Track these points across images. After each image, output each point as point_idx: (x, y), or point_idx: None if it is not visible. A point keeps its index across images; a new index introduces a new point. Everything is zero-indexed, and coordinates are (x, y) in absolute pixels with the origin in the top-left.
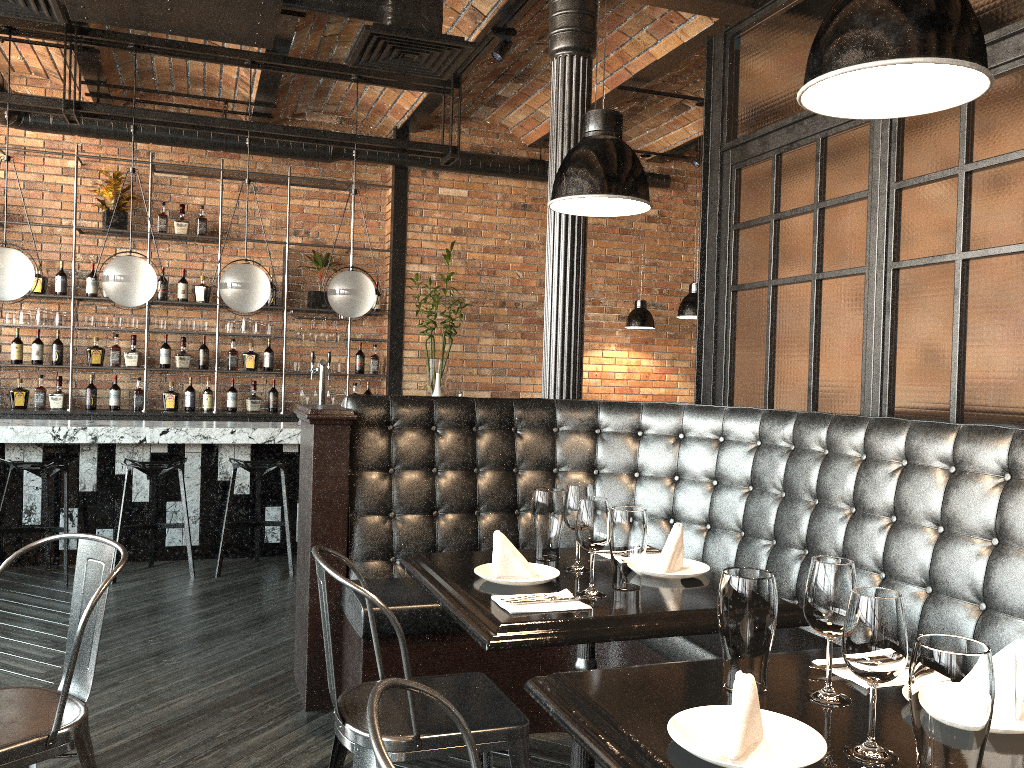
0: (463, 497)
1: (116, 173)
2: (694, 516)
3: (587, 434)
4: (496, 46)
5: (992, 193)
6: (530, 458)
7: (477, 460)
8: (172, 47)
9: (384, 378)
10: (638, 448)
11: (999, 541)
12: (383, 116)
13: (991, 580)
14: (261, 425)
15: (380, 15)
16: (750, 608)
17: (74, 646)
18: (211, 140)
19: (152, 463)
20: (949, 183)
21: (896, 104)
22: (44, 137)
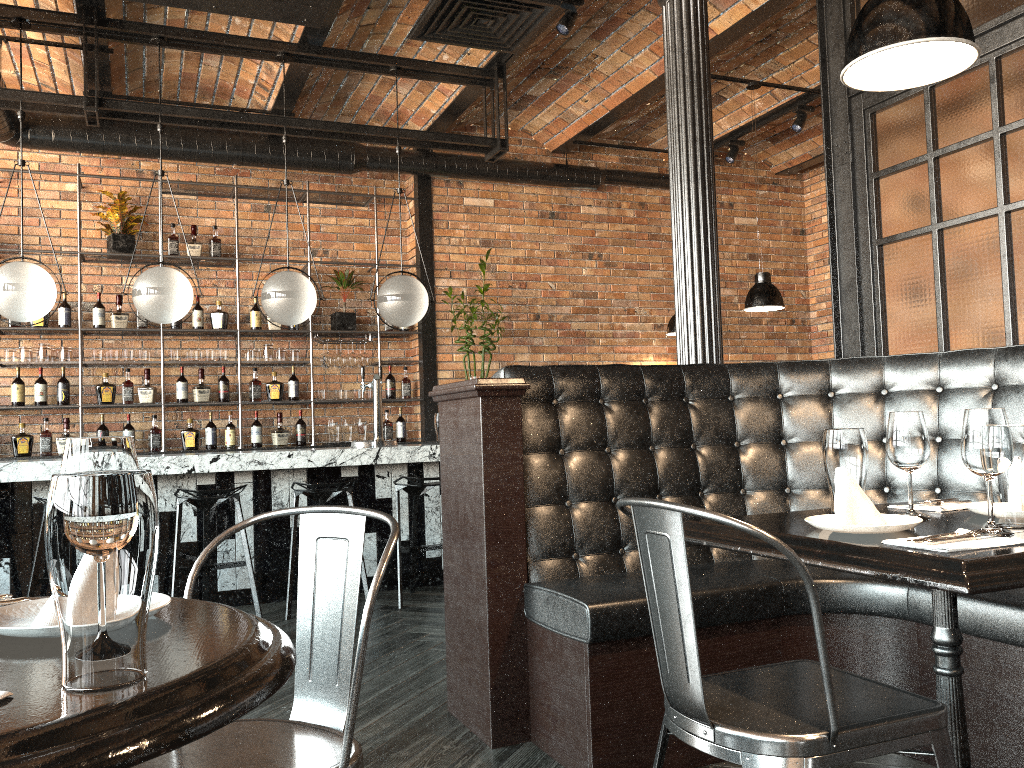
0: (643, 479)
1: (121, 194)
2: (918, 480)
3: (768, 400)
4: (561, 18)
5: None
6: (708, 431)
7: (652, 436)
8: (200, 38)
9: (416, 403)
10: (832, 411)
11: None
12: (403, 124)
13: None
14: (315, 449)
15: None
16: None
17: (361, 642)
18: (226, 152)
19: (210, 492)
20: None
21: None
22: (39, 159)
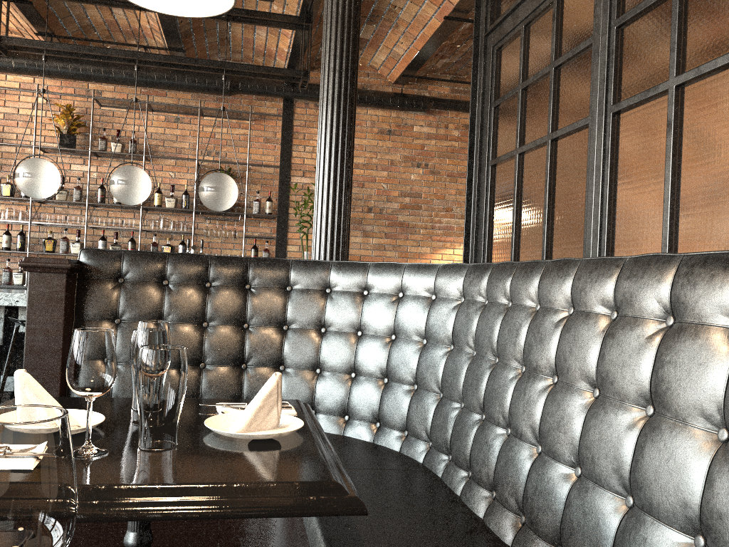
0: (187, 349)
1: (68, 106)
2: (403, 376)
3: (317, 293)
4: None
5: (707, 1)
6: (260, 314)
7: (206, 314)
8: None
9: None
10: (362, 307)
11: (655, 410)
12: (274, 60)
13: (638, 465)
14: None
15: None
16: None
17: None
18: (134, 78)
19: None
20: (665, 5)
21: None
22: (20, 80)
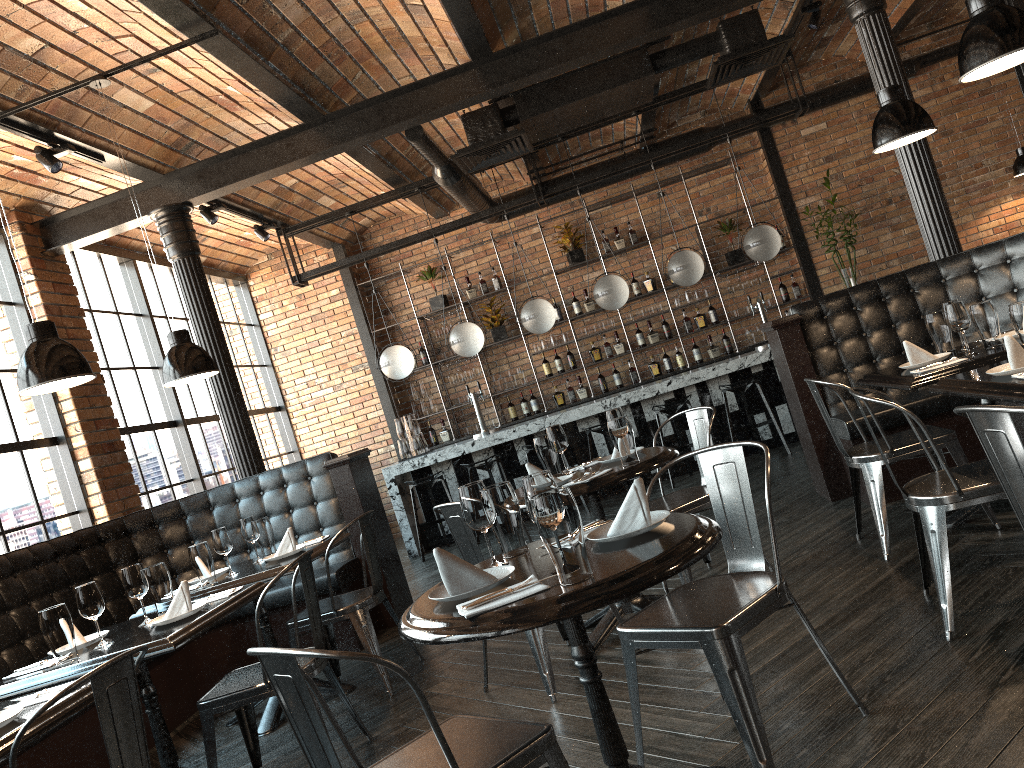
0: (890, 345)
1: (565, 224)
2: None
3: (968, 275)
4: (809, 19)
5: None
6: (930, 305)
7: (891, 319)
8: (584, 127)
9: (808, 298)
10: (1010, 272)
11: None
12: (736, 96)
13: None
14: (730, 359)
15: (719, 47)
16: (1023, 316)
17: None
18: (620, 174)
19: (670, 404)
20: None
21: (1018, 57)
22: (513, 220)
